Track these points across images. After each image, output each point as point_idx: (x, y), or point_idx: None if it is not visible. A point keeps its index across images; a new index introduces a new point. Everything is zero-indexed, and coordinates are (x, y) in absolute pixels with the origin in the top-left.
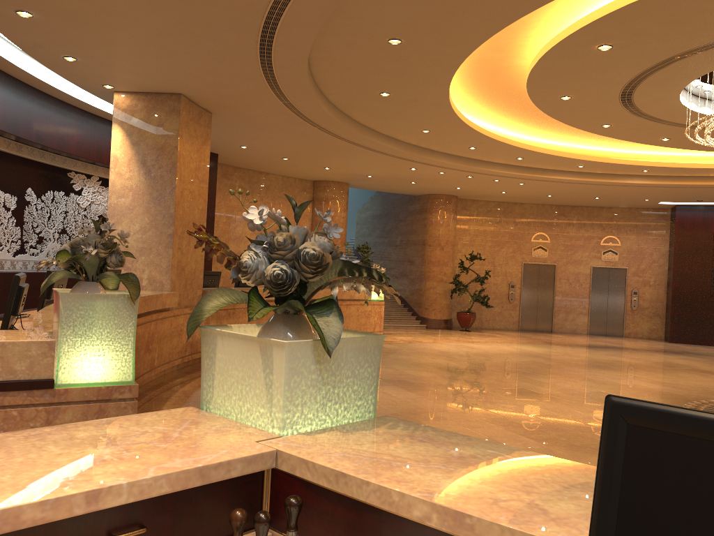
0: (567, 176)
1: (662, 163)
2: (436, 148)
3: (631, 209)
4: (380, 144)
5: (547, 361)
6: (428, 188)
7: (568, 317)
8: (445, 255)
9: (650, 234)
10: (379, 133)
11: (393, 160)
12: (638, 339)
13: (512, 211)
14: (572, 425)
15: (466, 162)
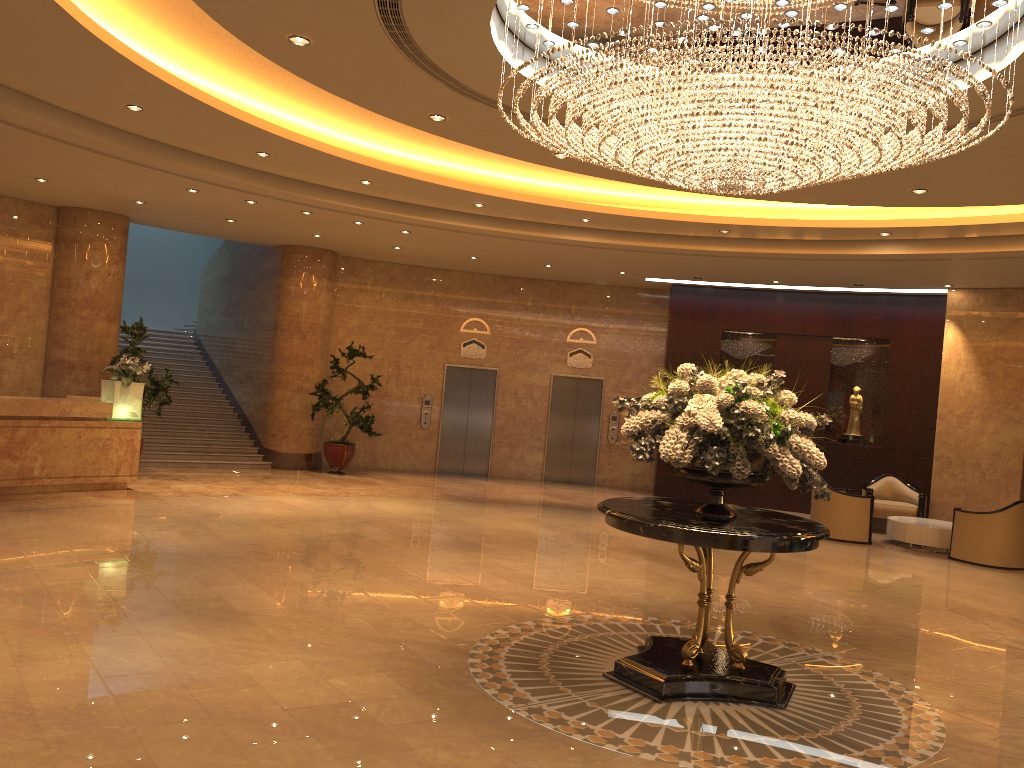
0: (466, 222)
1: (604, 208)
2: (201, 150)
3: (614, 288)
4: (61, 129)
5: (382, 533)
6: (269, 232)
7: (514, 453)
8: (308, 348)
9: (639, 327)
10: (54, 107)
11: (133, 168)
12: (612, 490)
13: (432, 282)
14: (152, 702)
15: (275, 184)
